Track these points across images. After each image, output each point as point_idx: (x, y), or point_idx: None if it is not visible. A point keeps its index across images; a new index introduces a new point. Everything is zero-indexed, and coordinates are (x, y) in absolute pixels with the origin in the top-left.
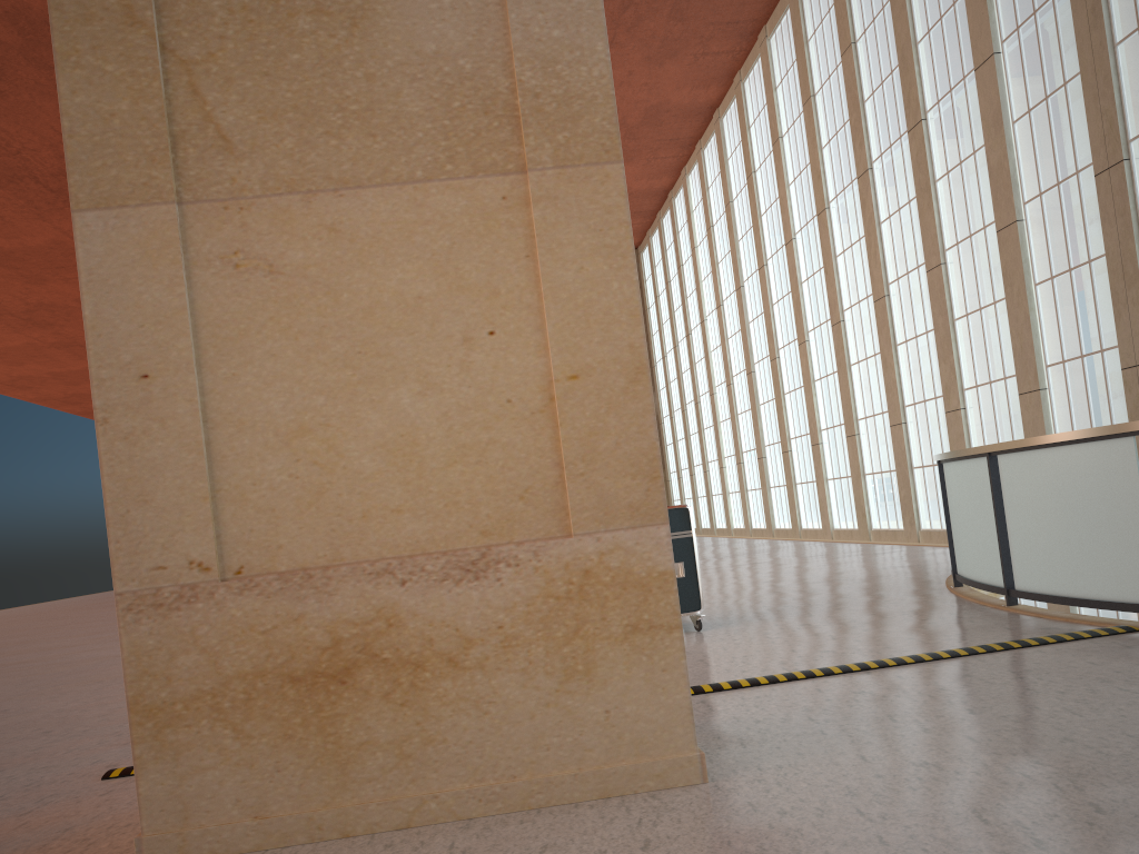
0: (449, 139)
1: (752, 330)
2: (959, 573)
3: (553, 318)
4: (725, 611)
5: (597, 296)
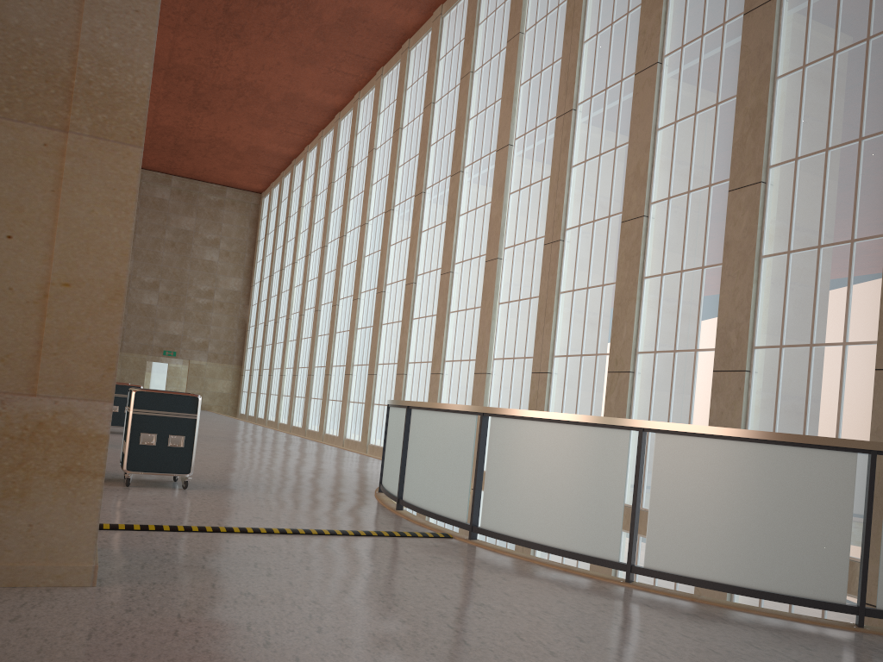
0: (12, 90)
1: (326, 280)
2: (382, 483)
3: (61, 239)
4: (217, 479)
5: (100, 233)
